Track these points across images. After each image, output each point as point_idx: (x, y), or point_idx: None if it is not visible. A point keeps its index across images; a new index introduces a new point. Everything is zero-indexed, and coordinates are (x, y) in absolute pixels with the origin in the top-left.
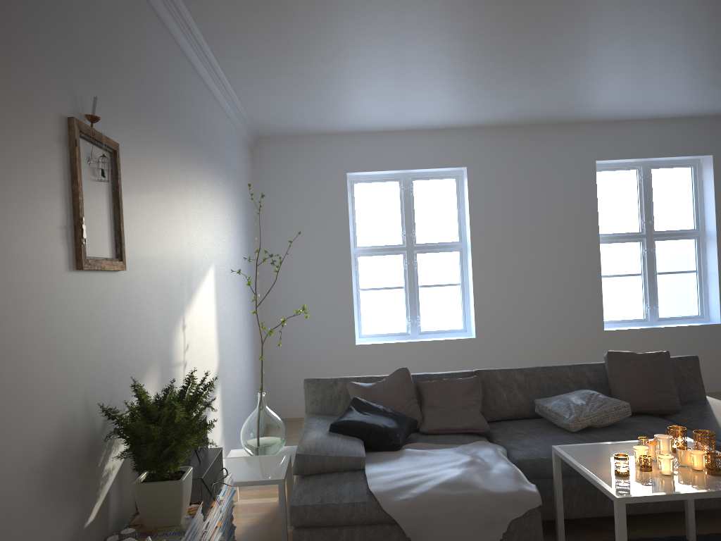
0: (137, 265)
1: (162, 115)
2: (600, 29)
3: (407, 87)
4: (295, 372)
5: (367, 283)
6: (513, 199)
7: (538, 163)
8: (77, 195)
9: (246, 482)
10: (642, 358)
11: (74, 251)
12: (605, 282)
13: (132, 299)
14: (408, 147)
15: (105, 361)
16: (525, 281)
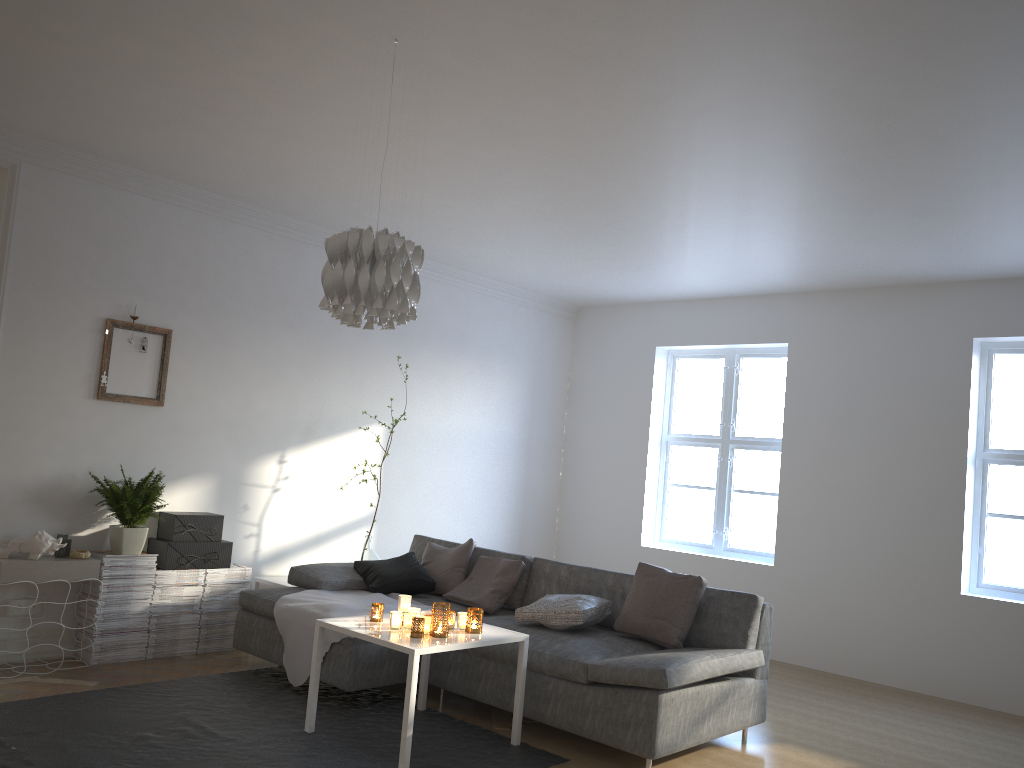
0: (193, 406)
1: (276, 305)
2: (653, 199)
3: (604, 259)
4: (580, 563)
5: (678, 478)
6: (844, 388)
7: (884, 340)
8: (103, 359)
9: (273, 583)
10: (663, 577)
11: (97, 389)
12: (997, 524)
13: (177, 425)
14: (723, 317)
15: (124, 455)
16: (848, 501)
